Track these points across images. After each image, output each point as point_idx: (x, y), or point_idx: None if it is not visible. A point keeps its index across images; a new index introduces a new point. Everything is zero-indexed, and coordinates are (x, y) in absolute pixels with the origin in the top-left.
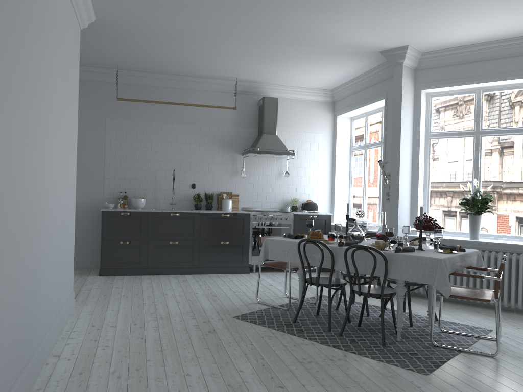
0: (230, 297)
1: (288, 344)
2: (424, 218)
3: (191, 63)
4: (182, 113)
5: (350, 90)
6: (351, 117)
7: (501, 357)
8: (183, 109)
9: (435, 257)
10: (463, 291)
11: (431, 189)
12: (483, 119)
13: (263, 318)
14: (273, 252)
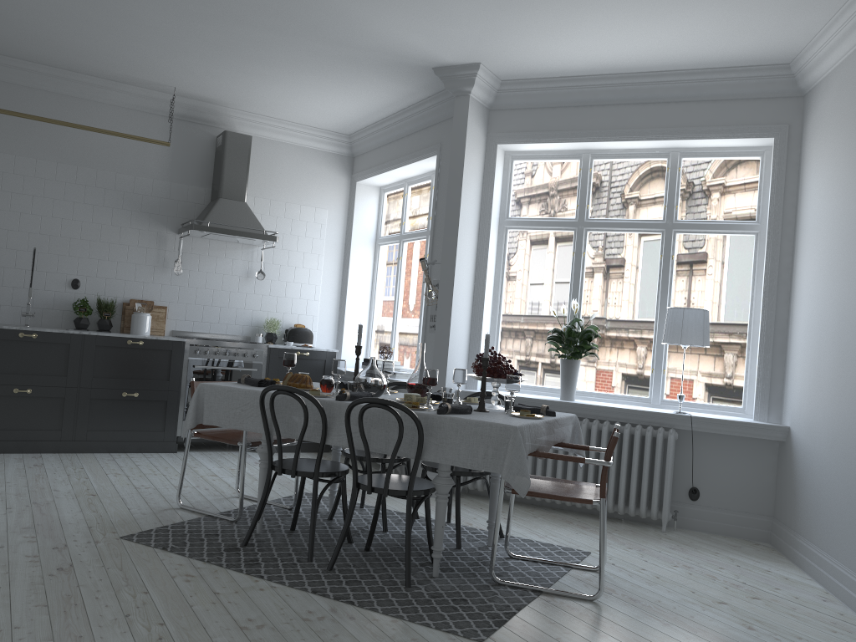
0: (125, 497)
1: (224, 591)
2: (491, 356)
3: (82, 44)
4: (61, 142)
5: (380, 136)
6: (380, 185)
7: (606, 601)
8: (63, 135)
9: (507, 423)
10: (549, 485)
11: (504, 314)
12: (591, 202)
13: (183, 539)
14: (213, 411)
